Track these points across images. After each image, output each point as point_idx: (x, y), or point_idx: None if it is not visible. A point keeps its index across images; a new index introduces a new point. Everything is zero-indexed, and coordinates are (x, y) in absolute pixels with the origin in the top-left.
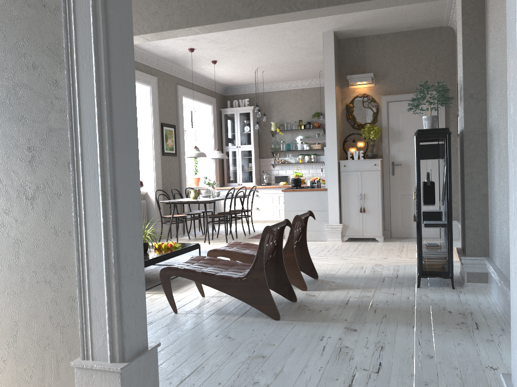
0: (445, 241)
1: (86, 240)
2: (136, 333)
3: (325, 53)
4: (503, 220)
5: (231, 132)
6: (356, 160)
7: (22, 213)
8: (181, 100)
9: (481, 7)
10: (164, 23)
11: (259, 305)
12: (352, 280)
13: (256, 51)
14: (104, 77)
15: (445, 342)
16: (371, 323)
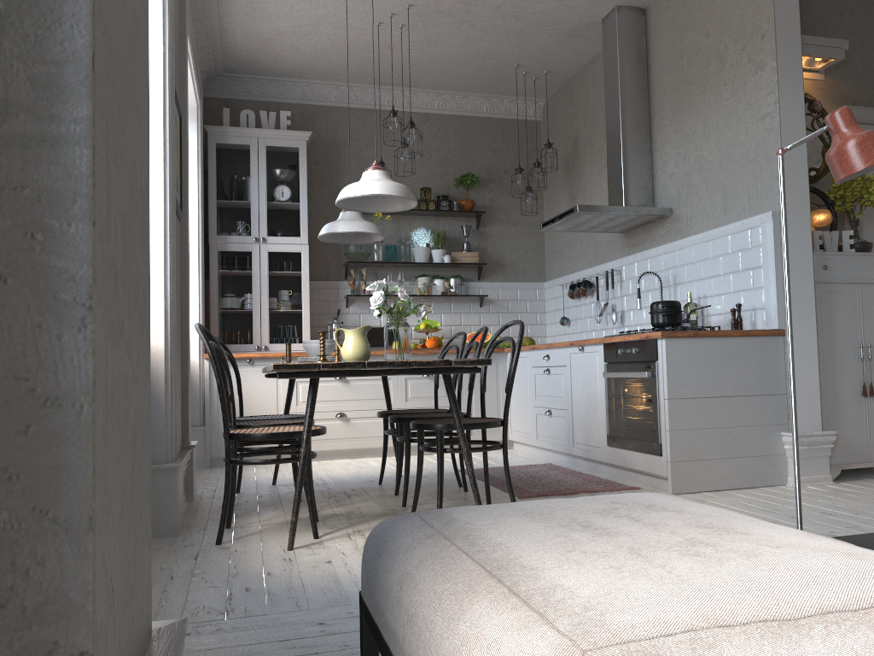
0: None
1: None
2: None
3: None
4: None
5: (240, 197)
6: (849, 253)
7: None
8: (186, 36)
9: None
10: None
11: None
12: None
13: None
14: None
15: None
16: None
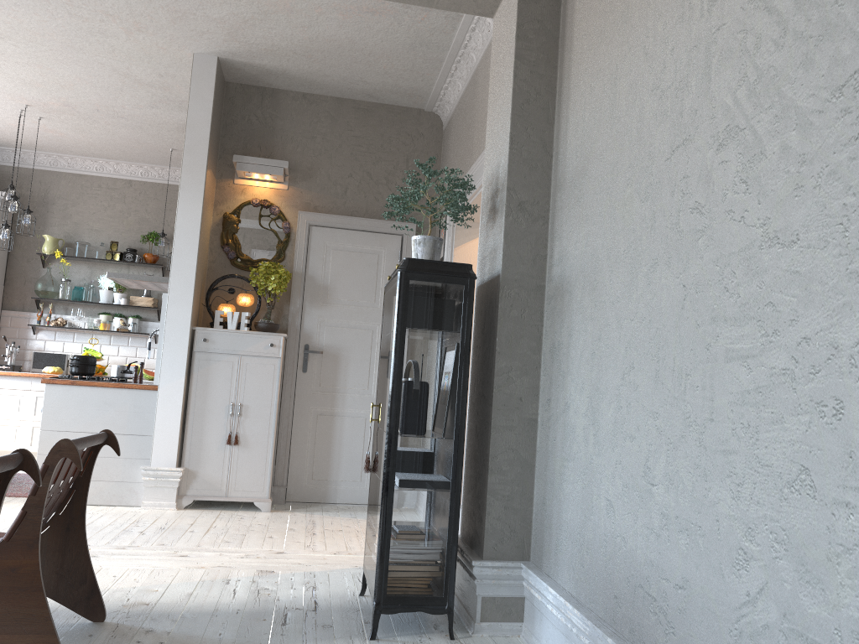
0: (443, 522)
1: None
2: None
3: (193, 96)
4: (601, 482)
5: None
6: (232, 331)
7: None
8: None
9: (552, 34)
10: None
11: None
12: (202, 622)
13: (27, 57)
14: None
15: None
16: None
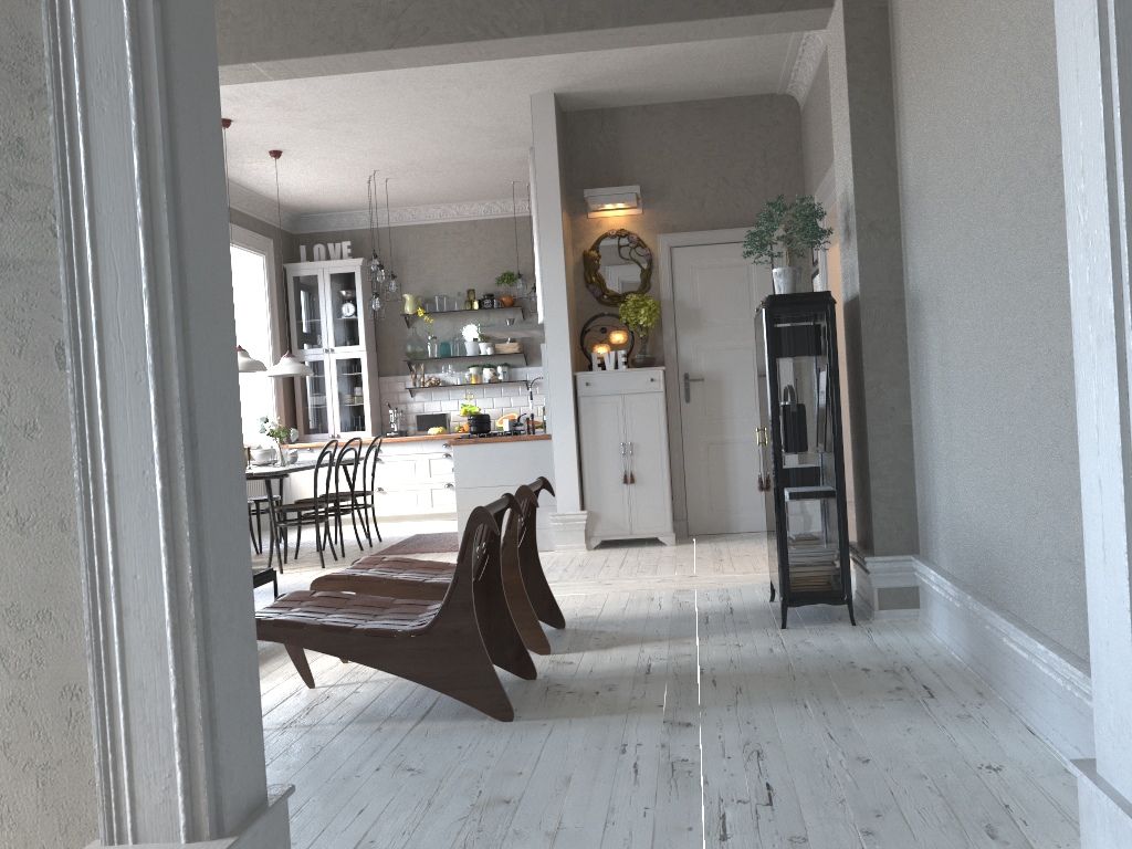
0: (832, 526)
1: (113, 539)
2: (243, 764)
3: (537, 139)
4: (958, 474)
5: (313, 318)
6: (611, 371)
7: None
8: None
9: (883, 49)
10: None
11: (464, 691)
12: (640, 625)
13: (377, 131)
14: (160, 133)
15: (881, 729)
16: (717, 707)
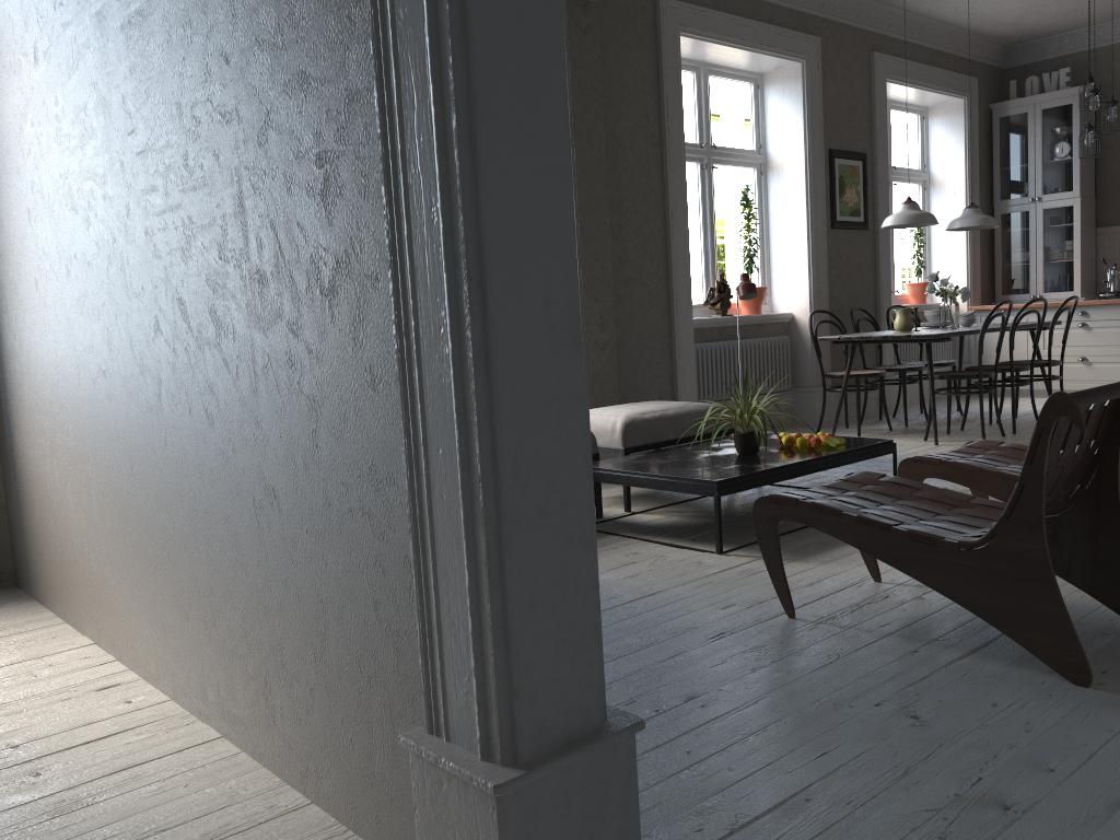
0: None
1: (421, 405)
2: (558, 686)
3: None
4: None
5: (1018, 163)
6: None
7: (317, 332)
8: (882, 90)
9: None
10: None
11: (1023, 632)
12: None
13: None
14: None
15: None
16: None
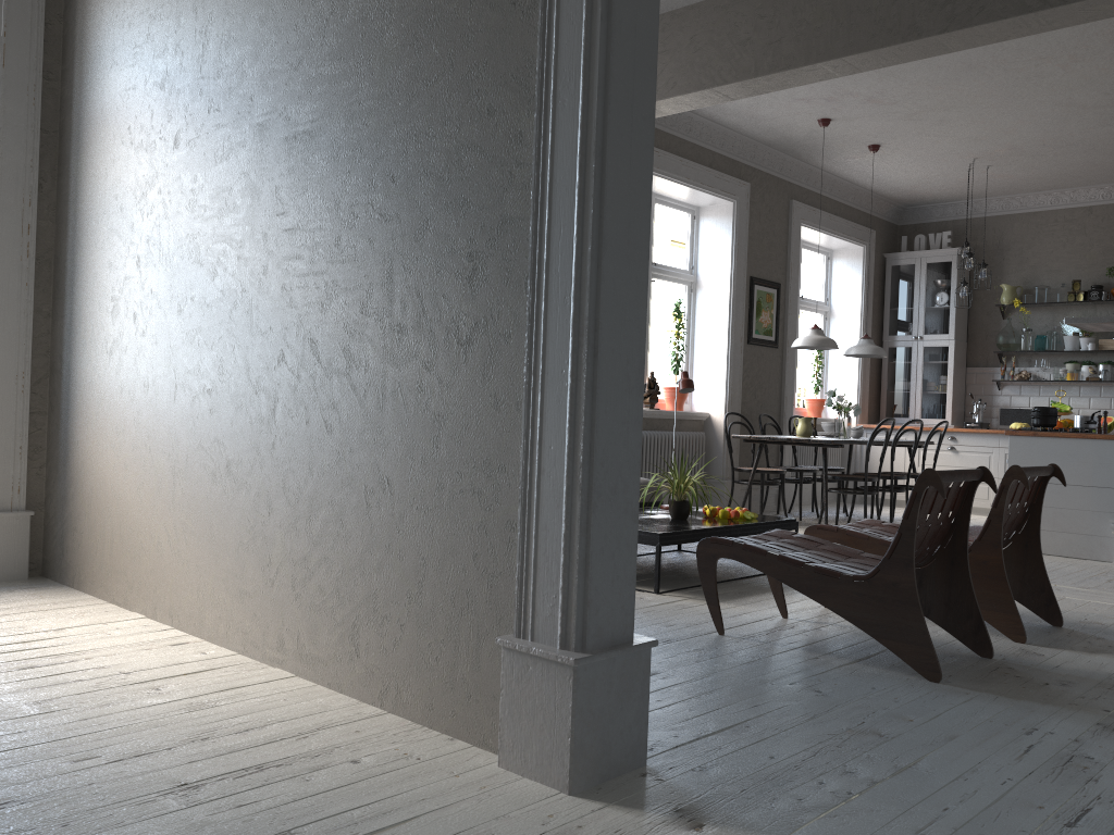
0: None
1: (540, 418)
2: (611, 606)
3: None
4: None
5: (905, 306)
6: None
7: (450, 368)
8: (797, 232)
9: None
10: (761, 61)
11: (895, 642)
12: None
13: (970, 118)
14: (595, 118)
15: None
16: None
